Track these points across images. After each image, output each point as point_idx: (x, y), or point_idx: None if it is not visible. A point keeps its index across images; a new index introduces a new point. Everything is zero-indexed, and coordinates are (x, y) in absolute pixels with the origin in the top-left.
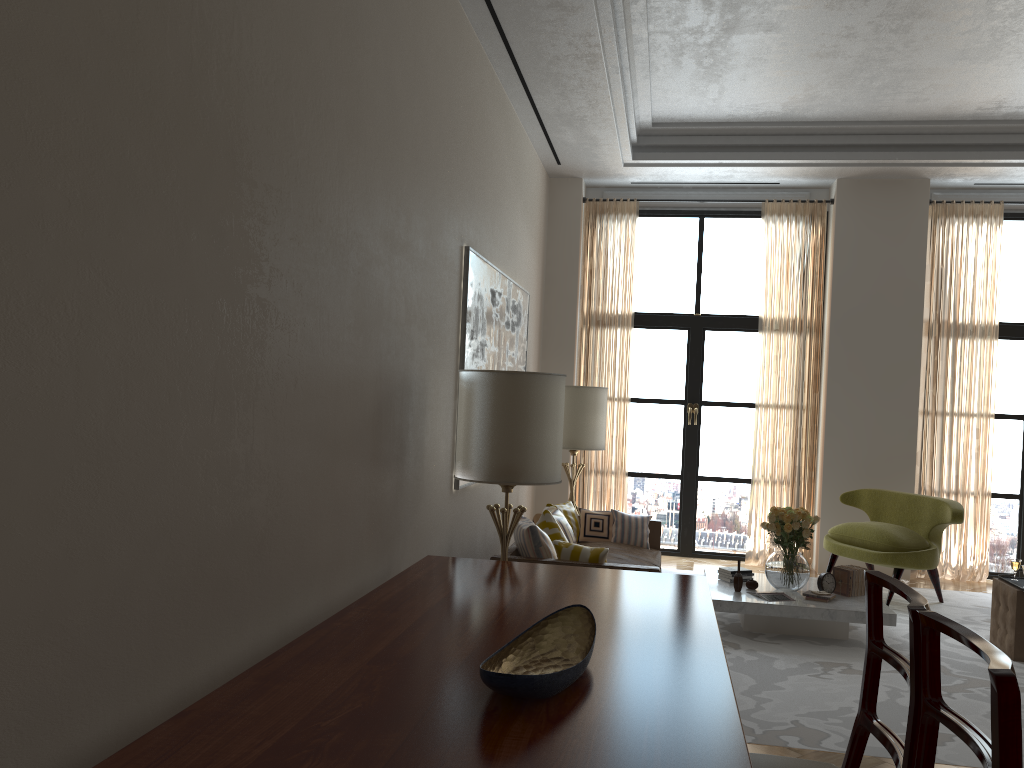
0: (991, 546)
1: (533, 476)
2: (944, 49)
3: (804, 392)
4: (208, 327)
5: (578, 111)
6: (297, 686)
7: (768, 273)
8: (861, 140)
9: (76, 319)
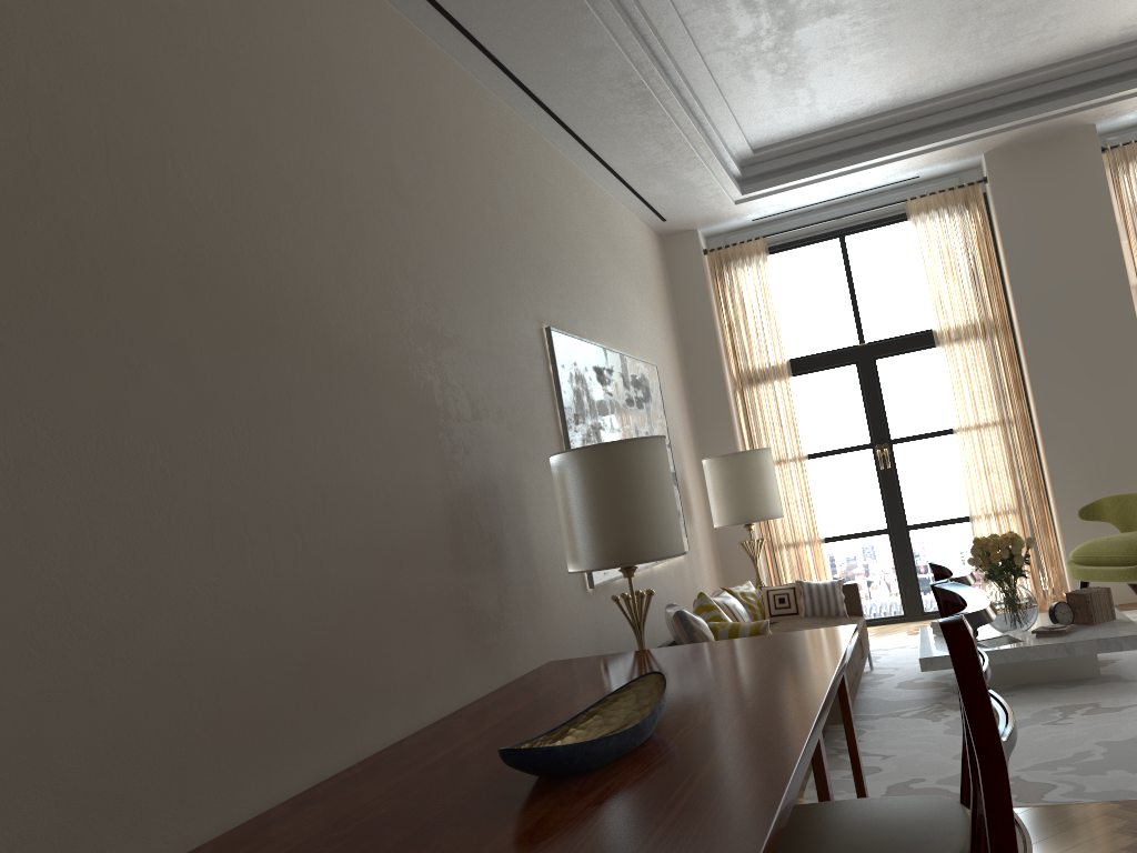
0: None
1: (647, 552)
2: None
3: (1007, 402)
4: (189, 454)
5: (656, 158)
6: (331, 804)
7: (931, 278)
8: (995, 103)
9: (13, 465)
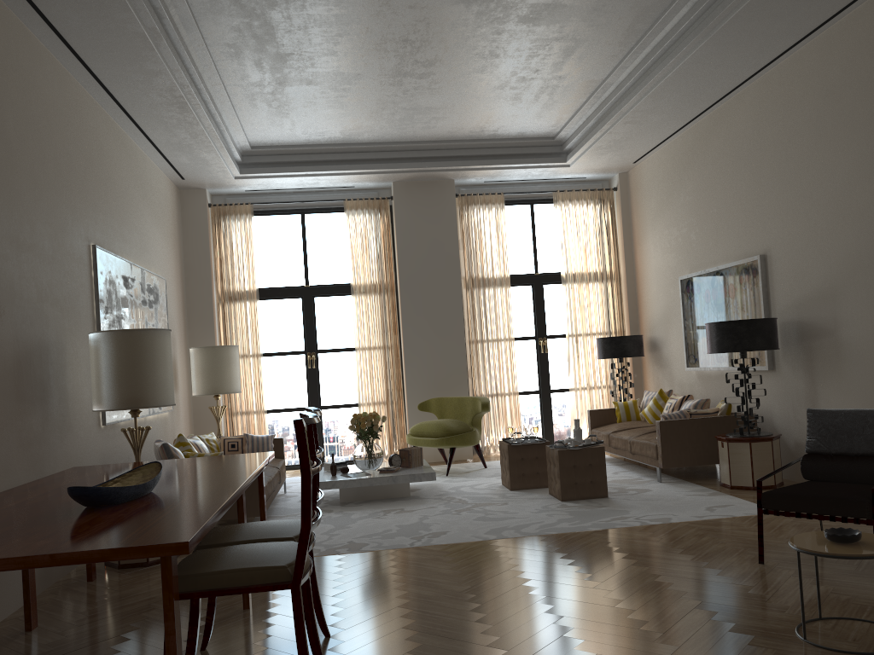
0: None
1: (150, 401)
2: (430, 95)
3: (388, 335)
4: None
5: (184, 141)
6: None
7: (353, 252)
8: (401, 155)
9: None
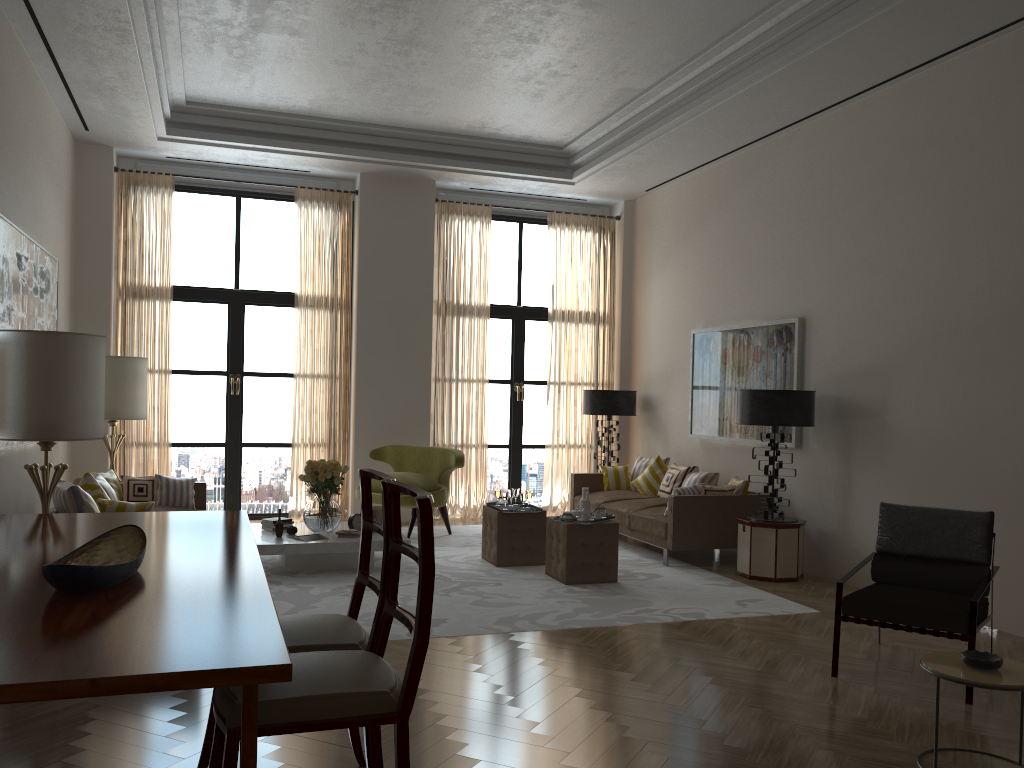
0: (489, 488)
1: (75, 432)
2: (437, 74)
3: (337, 362)
4: None
5: (108, 81)
6: None
7: (302, 253)
8: (379, 141)
9: None
